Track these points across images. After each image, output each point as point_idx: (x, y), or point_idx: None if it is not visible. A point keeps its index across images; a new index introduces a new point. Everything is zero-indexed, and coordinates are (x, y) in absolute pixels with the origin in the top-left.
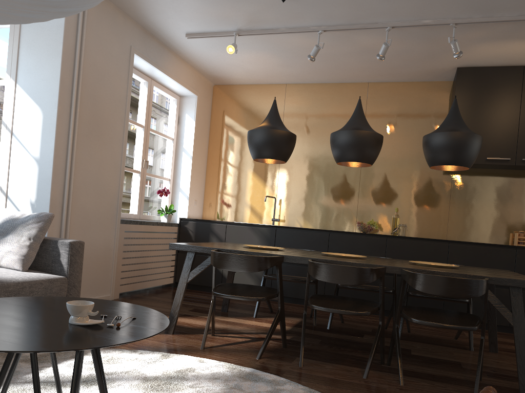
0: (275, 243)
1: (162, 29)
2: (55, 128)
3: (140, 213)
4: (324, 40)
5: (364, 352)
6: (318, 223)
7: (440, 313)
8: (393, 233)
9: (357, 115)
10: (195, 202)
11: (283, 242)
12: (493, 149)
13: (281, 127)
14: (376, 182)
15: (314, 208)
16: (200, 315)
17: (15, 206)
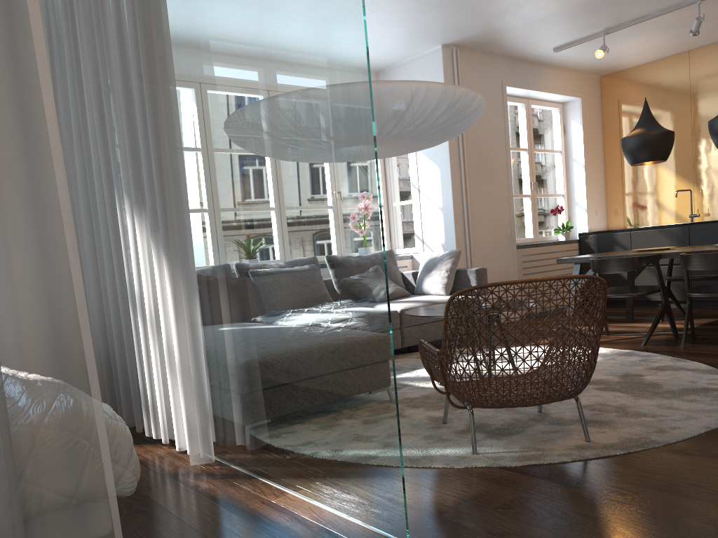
0: (690, 243)
1: (529, 53)
2: (450, 179)
3: (535, 235)
4: (710, 4)
5: None
6: None
7: None
8: None
9: None
10: (595, 214)
11: (700, 240)
12: None
13: (654, 127)
14: None
15: None
16: None
17: (430, 249)
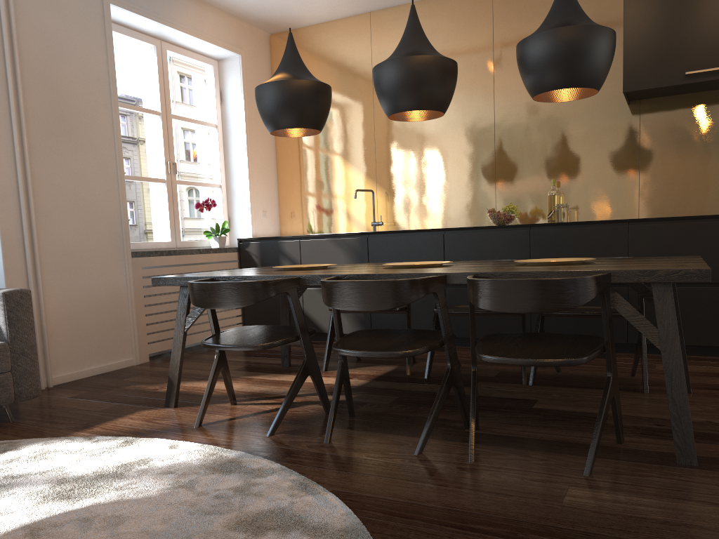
0: (369, 258)
1: None
2: None
3: (176, 239)
4: None
5: (454, 411)
6: (440, 221)
7: (542, 340)
8: (551, 220)
9: (408, 33)
10: (263, 214)
11: (380, 256)
12: (696, 55)
13: (300, 74)
14: (519, 145)
15: (431, 198)
16: (243, 375)
17: None
